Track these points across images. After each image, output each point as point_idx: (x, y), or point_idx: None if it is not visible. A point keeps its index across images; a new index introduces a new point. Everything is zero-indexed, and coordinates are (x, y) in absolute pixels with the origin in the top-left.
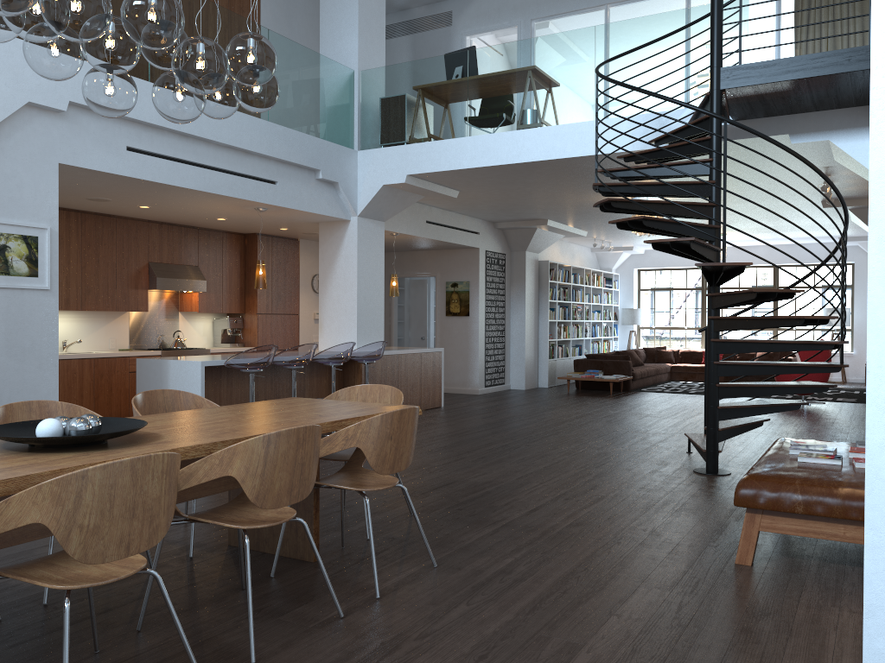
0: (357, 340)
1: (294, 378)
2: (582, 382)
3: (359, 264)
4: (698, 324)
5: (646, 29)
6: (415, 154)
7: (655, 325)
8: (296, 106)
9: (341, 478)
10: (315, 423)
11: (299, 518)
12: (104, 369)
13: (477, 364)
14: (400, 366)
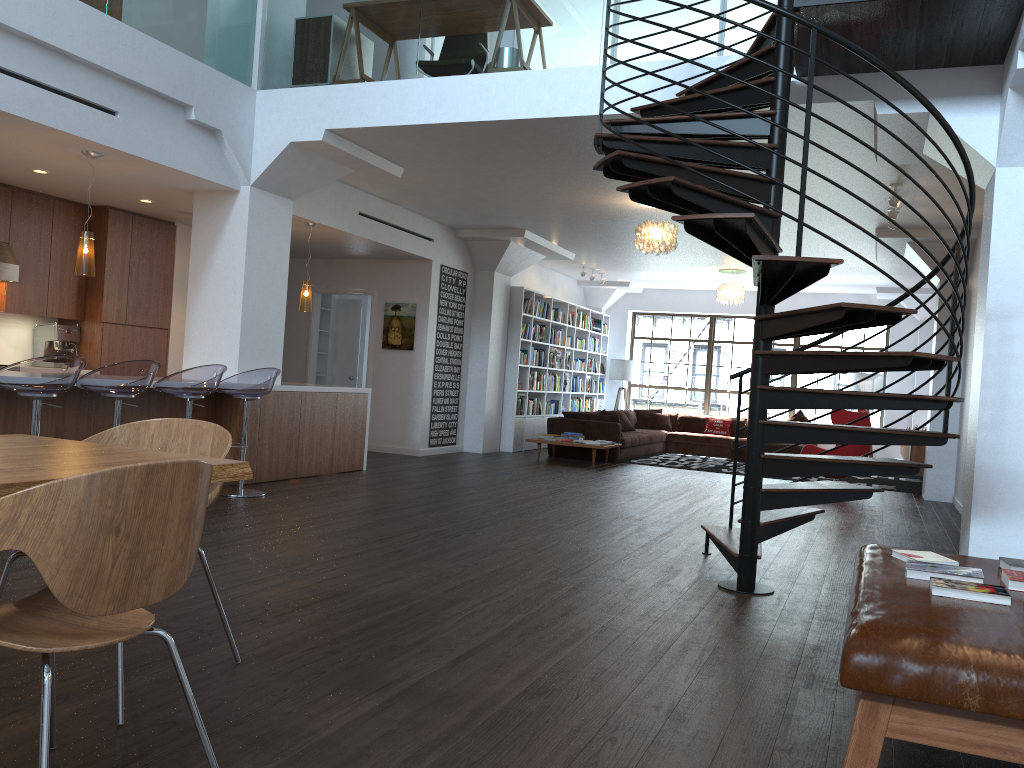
0: (238, 366)
1: (118, 413)
2: (556, 448)
3: (250, 256)
4: (702, 384)
5: None
6: (339, 100)
7: (650, 382)
8: (157, 3)
9: (26, 612)
10: None
11: None
12: None
13: (420, 416)
14: (304, 409)
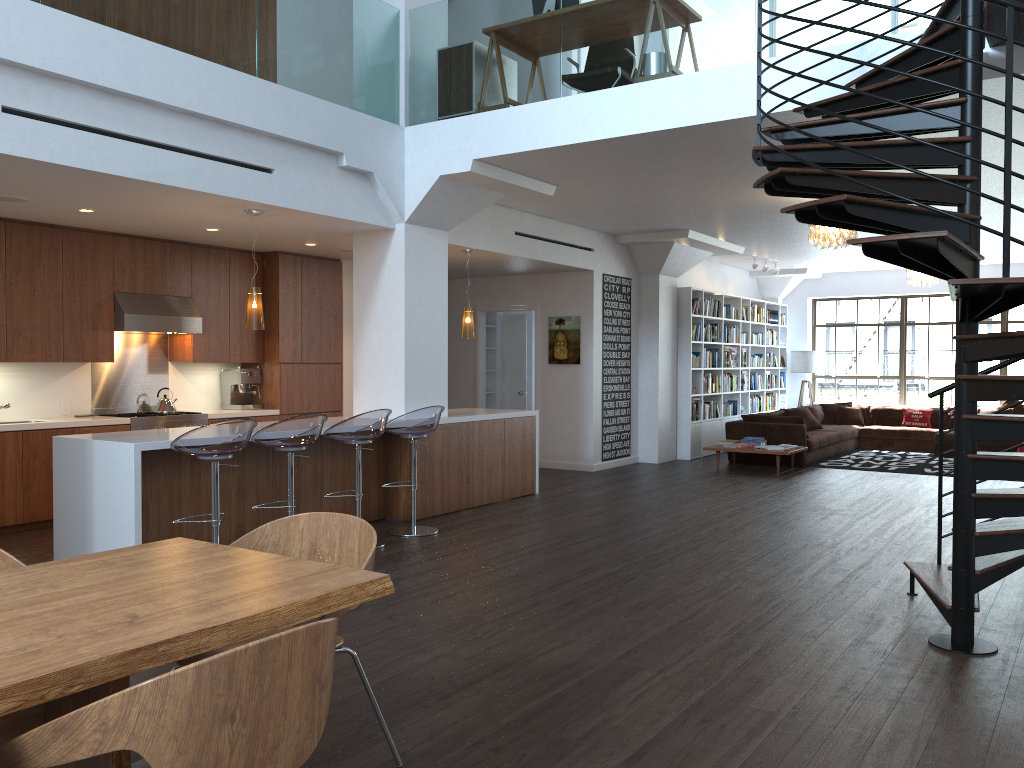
0: (405, 403)
1: (291, 466)
2: (736, 454)
3: (408, 293)
4: (895, 371)
5: None
6: (484, 129)
7: (836, 372)
8: (303, 57)
9: None
10: (70, 664)
11: None
12: (38, 445)
13: (591, 430)
14: (472, 439)
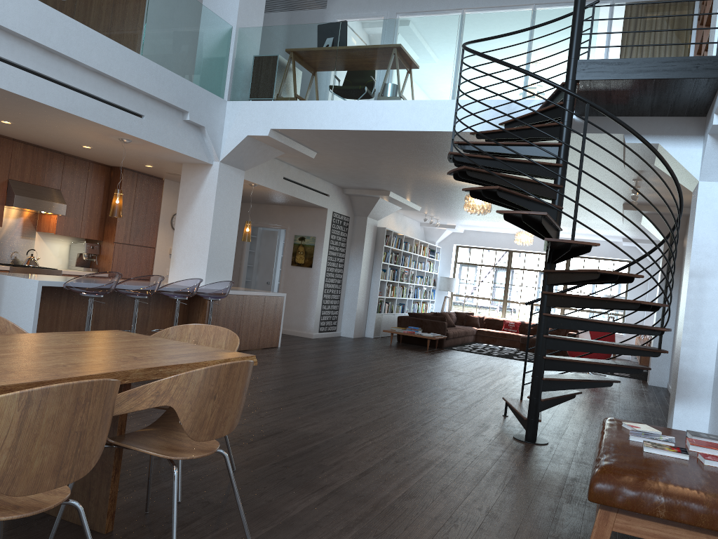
0: (205, 277)
1: (136, 307)
2: (403, 336)
3: (216, 207)
4: (501, 296)
5: (506, 24)
6: (280, 111)
7: (466, 293)
8: (171, 47)
9: (151, 436)
10: (123, 369)
11: (73, 501)
12: None
13: (314, 311)
14: (244, 306)
